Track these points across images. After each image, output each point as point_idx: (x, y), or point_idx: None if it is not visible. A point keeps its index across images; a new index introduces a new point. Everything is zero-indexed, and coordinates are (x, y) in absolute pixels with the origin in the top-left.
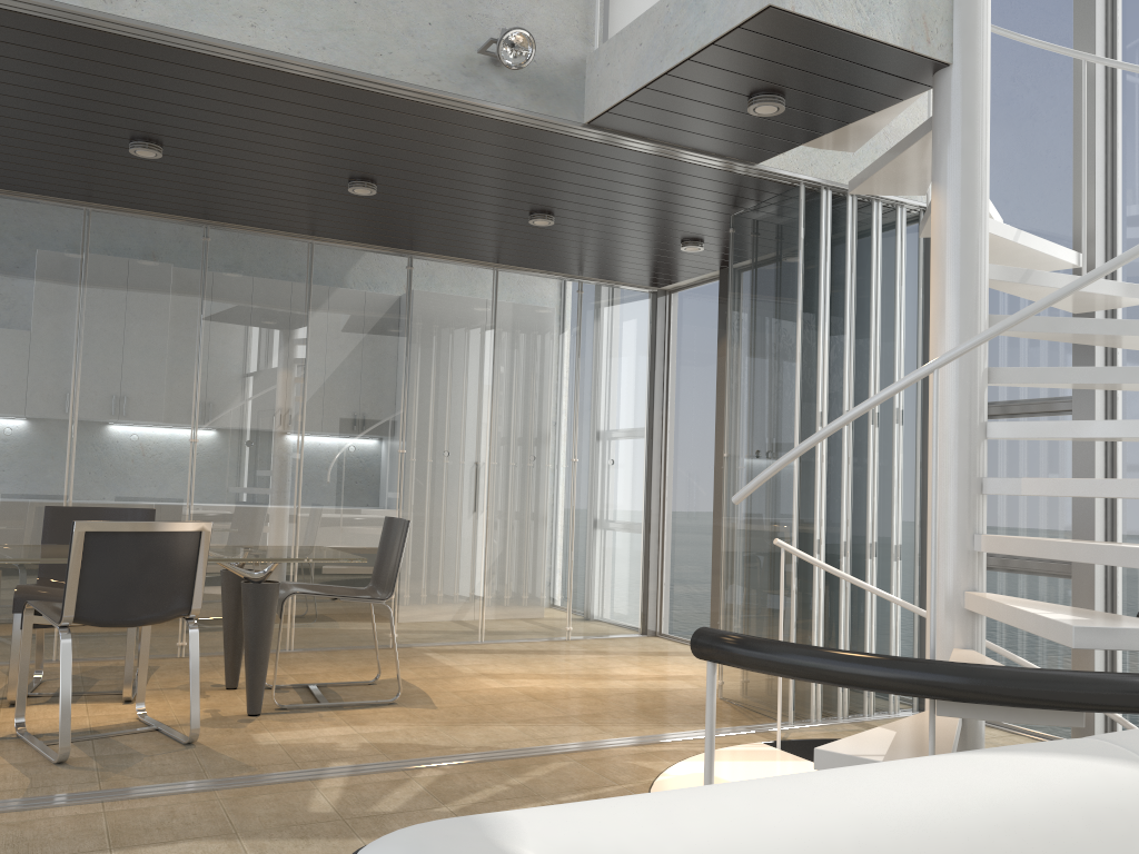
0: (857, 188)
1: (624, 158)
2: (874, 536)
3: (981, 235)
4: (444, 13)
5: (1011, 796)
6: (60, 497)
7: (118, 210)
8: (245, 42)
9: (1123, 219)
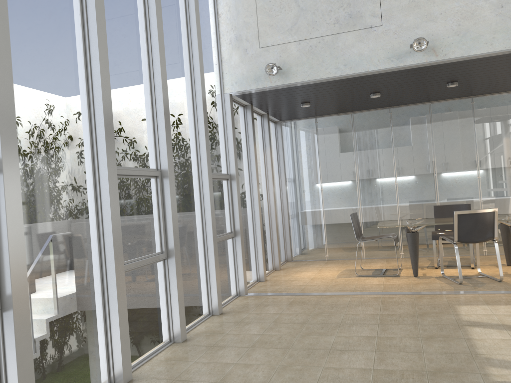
0: None
1: None
2: None
3: None
4: None
5: None
6: (435, 202)
7: (439, 101)
8: (489, 51)
9: None
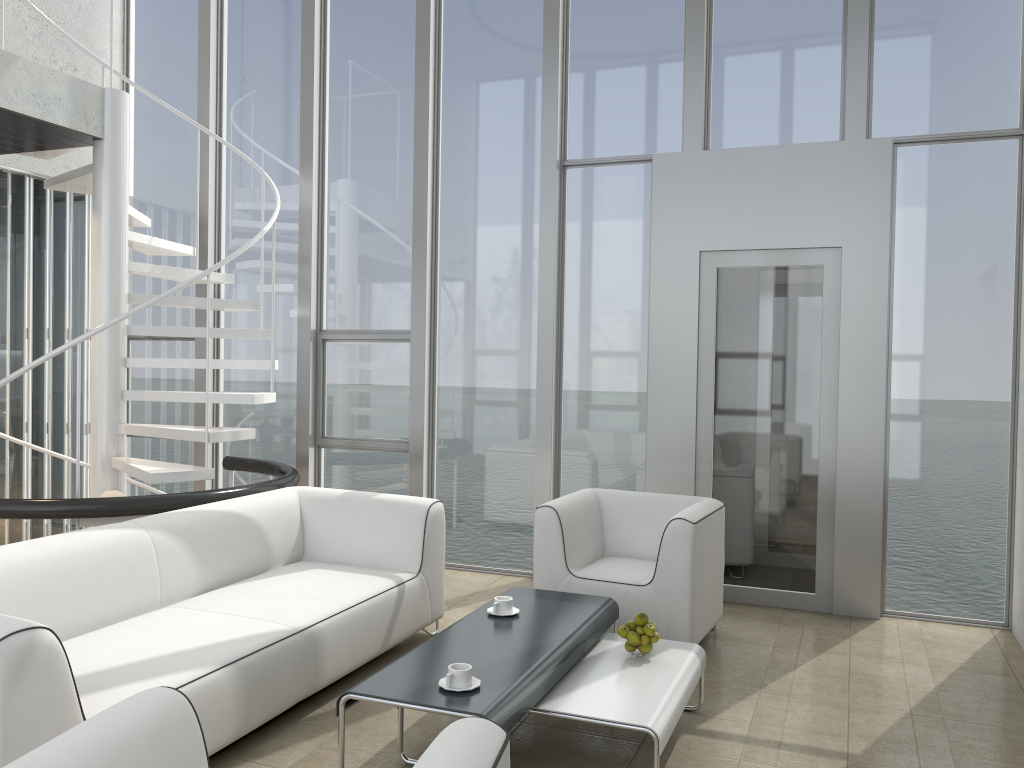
0: (50, 187)
1: None
2: (70, 420)
3: (122, 247)
4: None
5: (74, 546)
6: None
7: None
8: None
9: (225, 225)
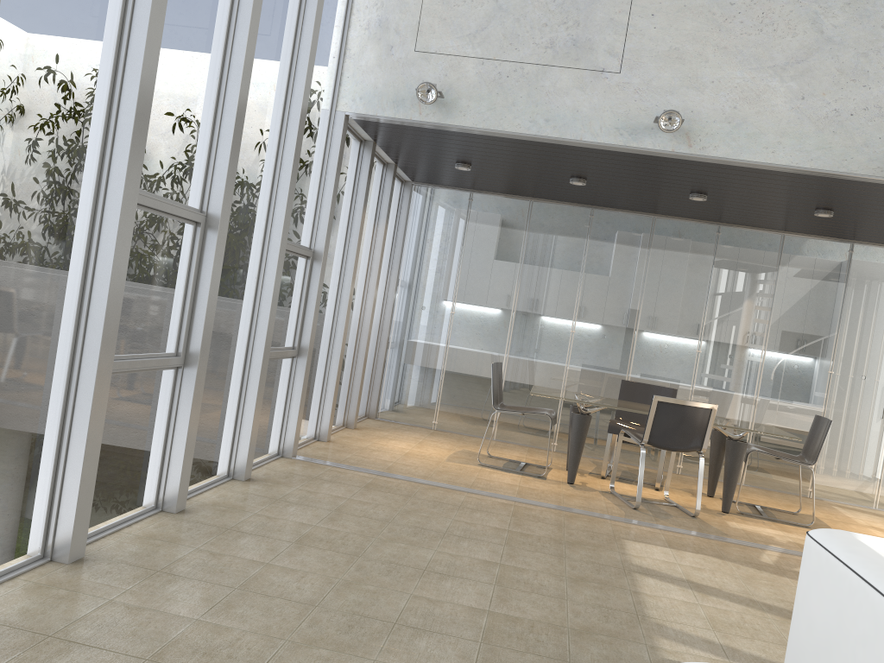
0: None
1: None
2: None
3: None
4: None
5: None
6: (624, 374)
7: (670, 217)
8: (767, 161)
9: None
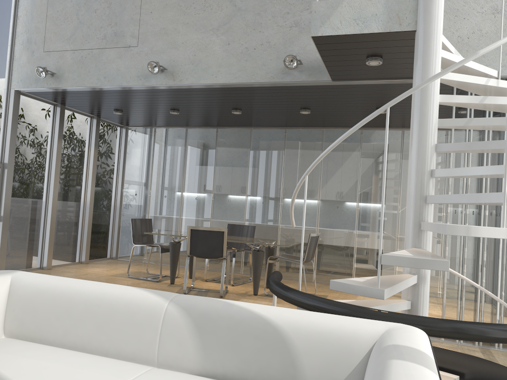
0: None
1: (366, 86)
2: (504, 255)
3: (425, 107)
4: (275, 54)
5: (110, 293)
6: (242, 221)
7: (259, 128)
8: (213, 82)
9: None
